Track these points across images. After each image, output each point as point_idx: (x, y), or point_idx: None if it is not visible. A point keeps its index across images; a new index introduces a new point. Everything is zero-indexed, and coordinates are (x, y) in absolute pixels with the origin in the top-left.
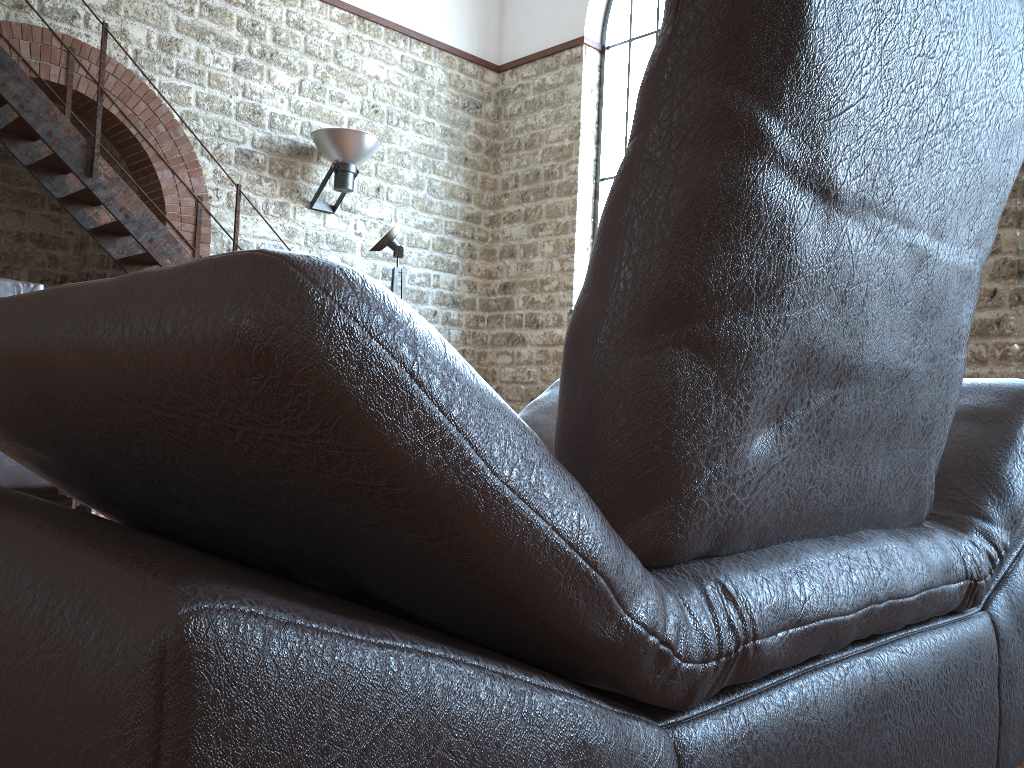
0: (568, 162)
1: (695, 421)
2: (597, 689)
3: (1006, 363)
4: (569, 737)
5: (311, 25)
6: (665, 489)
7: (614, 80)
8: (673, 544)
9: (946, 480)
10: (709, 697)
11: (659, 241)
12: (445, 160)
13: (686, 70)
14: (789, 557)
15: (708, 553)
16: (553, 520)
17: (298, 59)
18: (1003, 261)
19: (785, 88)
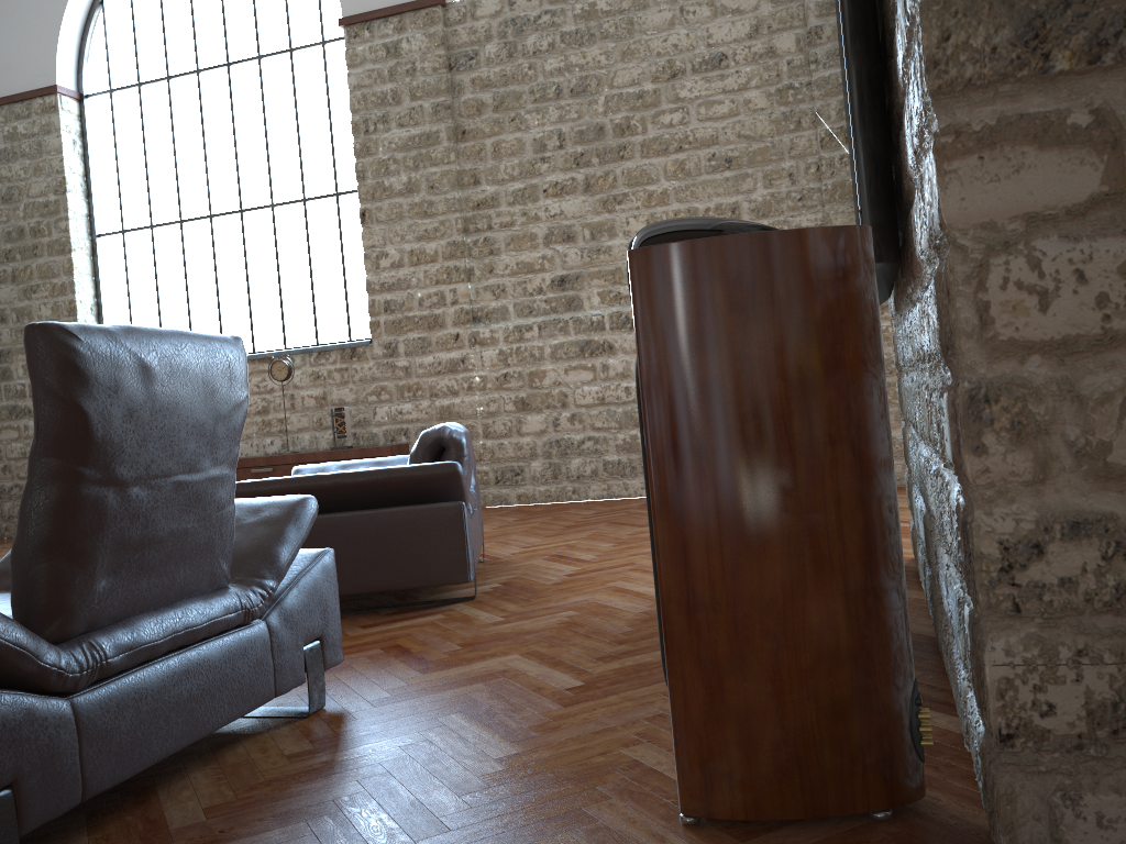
0: (57, 219)
1: (70, 583)
2: (42, 694)
3: (472, 393)
4: (21, 706)
5: None
6: (60, 612)
7: (99, 131)
8: (67, 631)
9: (246, 560)
10: (87, 685)
11: (43, 520)
12: None
13: (45, 456)
14: (129, 623)
15: (87, 631)
16: (5, 637)
17: None
18: (461, 310)
19: (88, 456)
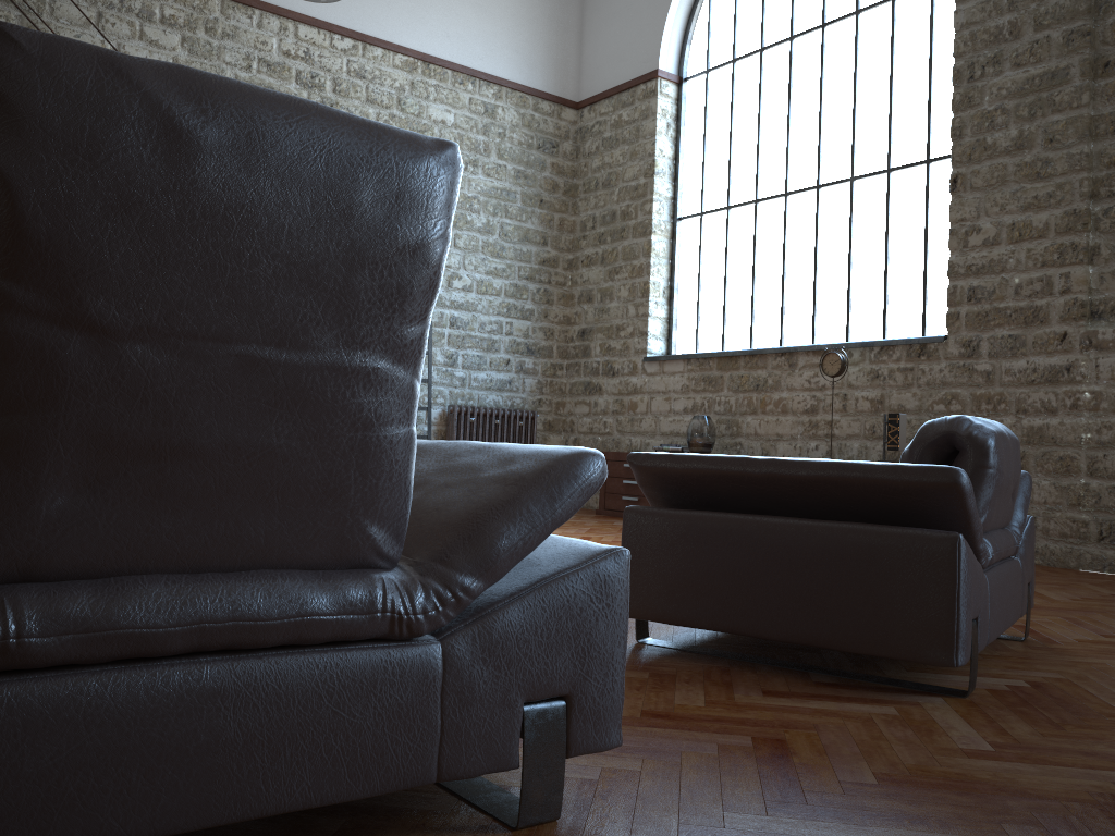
0: (643, 201)
1: None
2: None
3: (1077, 413)
4: None
5: (373, 73)
6: None
7: (691, 113)
8: None
9: (443, 533)
10: None
11: None
12: (518, 203)
13: None
14: (113, 585)
15: (23, 579)
16: None
17: (359, 108)
18: (1073, 301)
19: (18, 264)
